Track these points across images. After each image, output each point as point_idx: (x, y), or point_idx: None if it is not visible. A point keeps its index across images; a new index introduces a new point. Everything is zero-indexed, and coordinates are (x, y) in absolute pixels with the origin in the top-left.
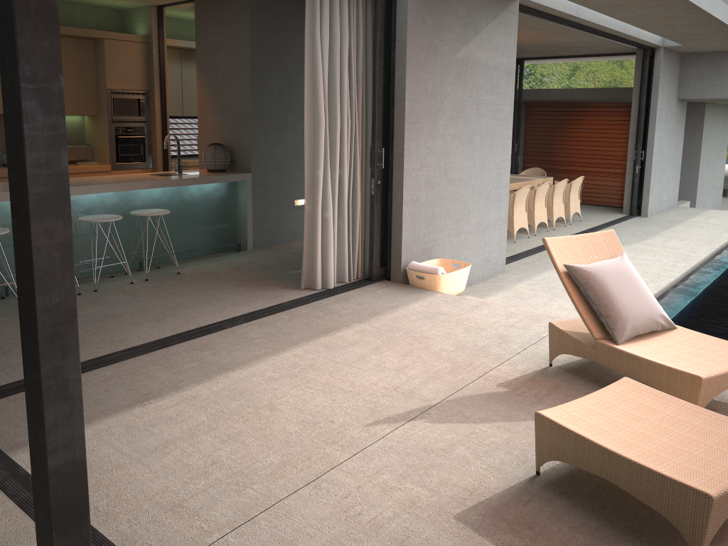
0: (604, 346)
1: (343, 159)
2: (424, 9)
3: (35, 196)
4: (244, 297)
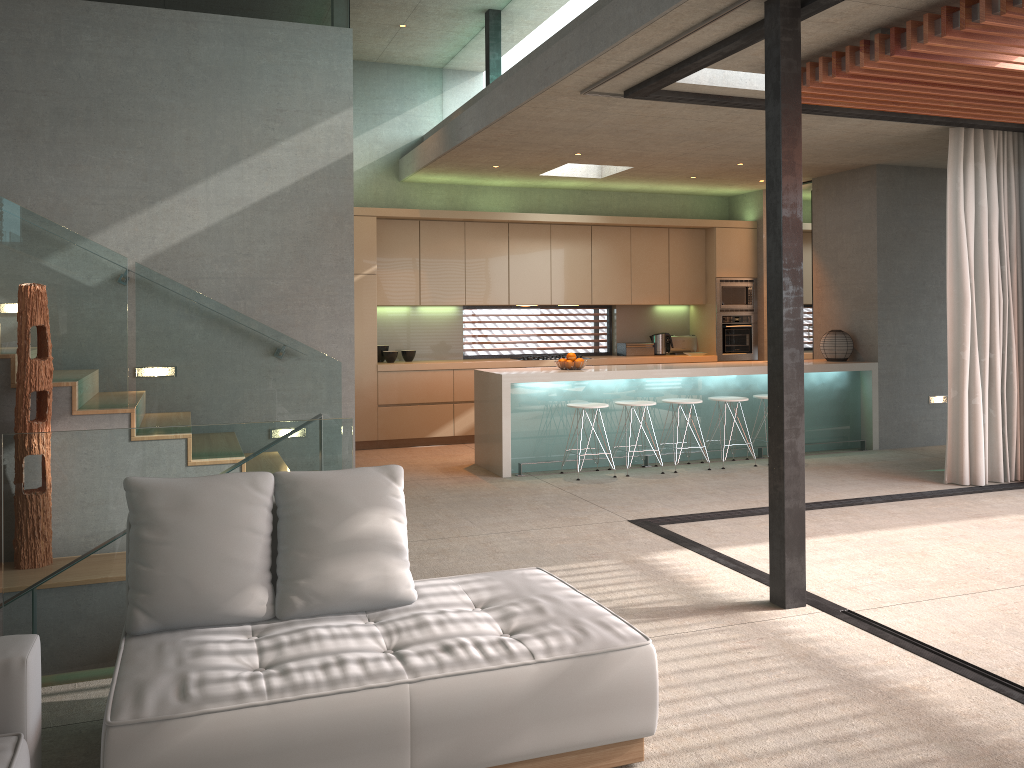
0: None
1: (993, 341)
2: None
3: (786, 333)
4: (879, 484)
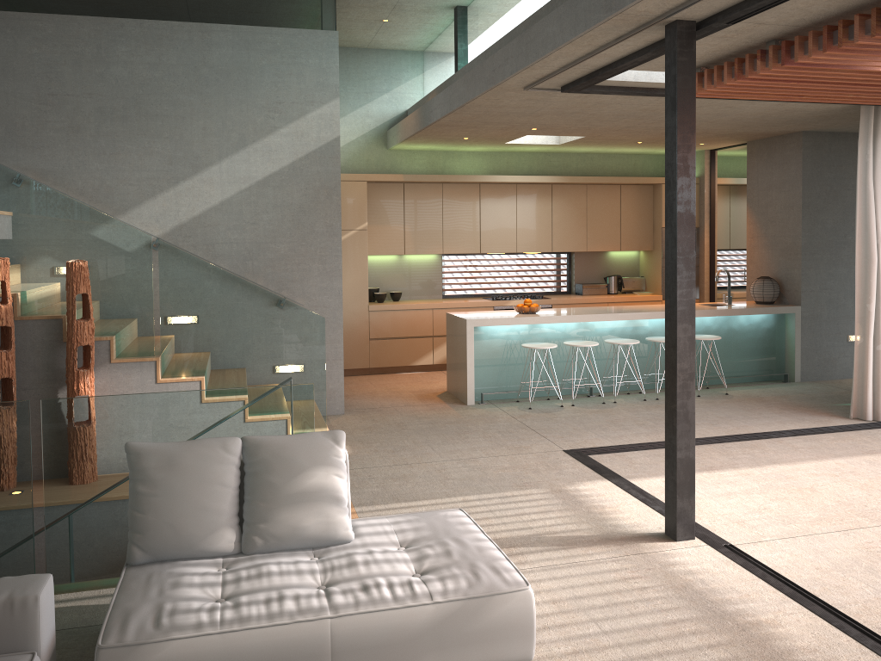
0: None
1: None
2: None
3: (679, 311)
4: (790, 418)
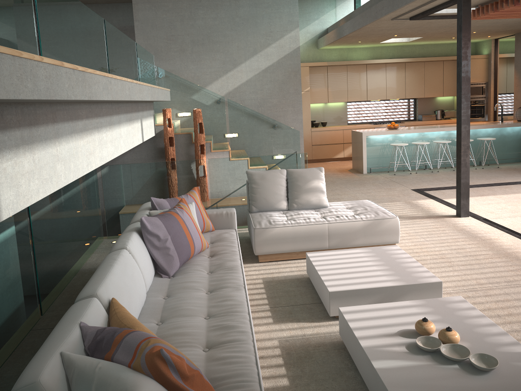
0: None
1: None
2: None
3: (462, 119)
4: None
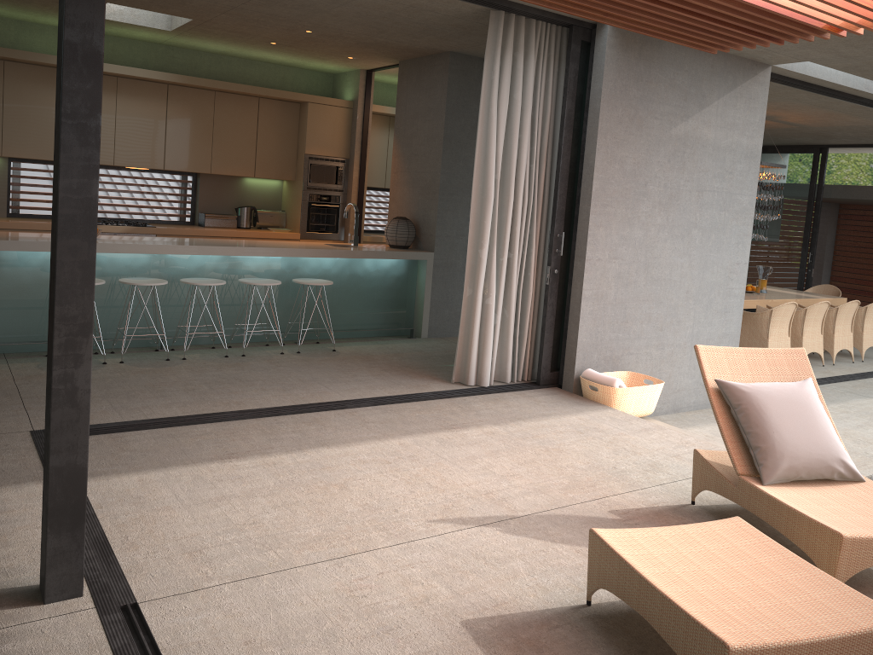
0: (746, 484)
1: (514, 241)
2: (627, 76)
3: (64, 217)
4: (386, 382)
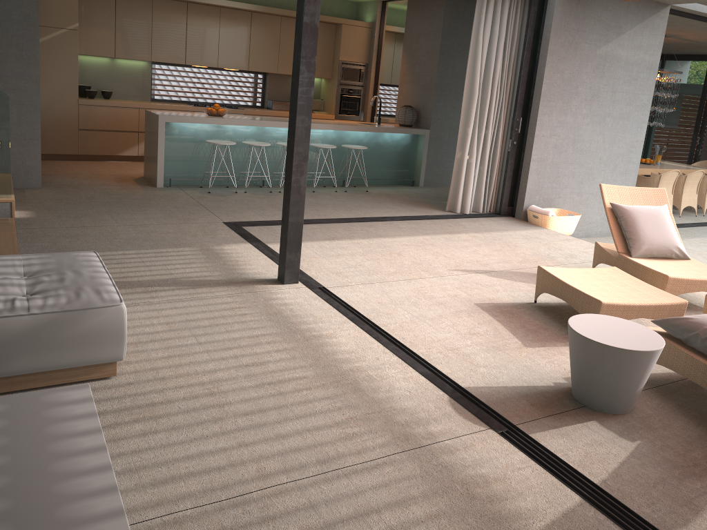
0: (622, 257)
1: (489, 123)
2: (569, 15)
3: (299, 105)
4: (405, 209)
